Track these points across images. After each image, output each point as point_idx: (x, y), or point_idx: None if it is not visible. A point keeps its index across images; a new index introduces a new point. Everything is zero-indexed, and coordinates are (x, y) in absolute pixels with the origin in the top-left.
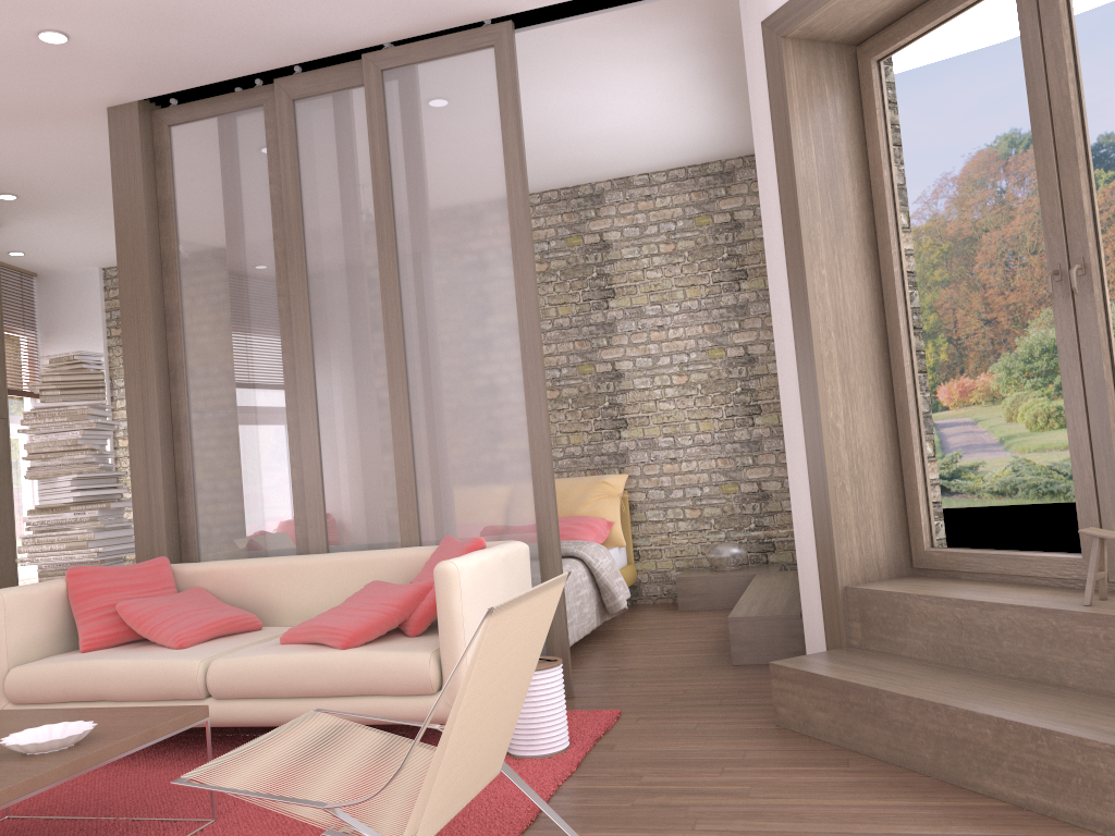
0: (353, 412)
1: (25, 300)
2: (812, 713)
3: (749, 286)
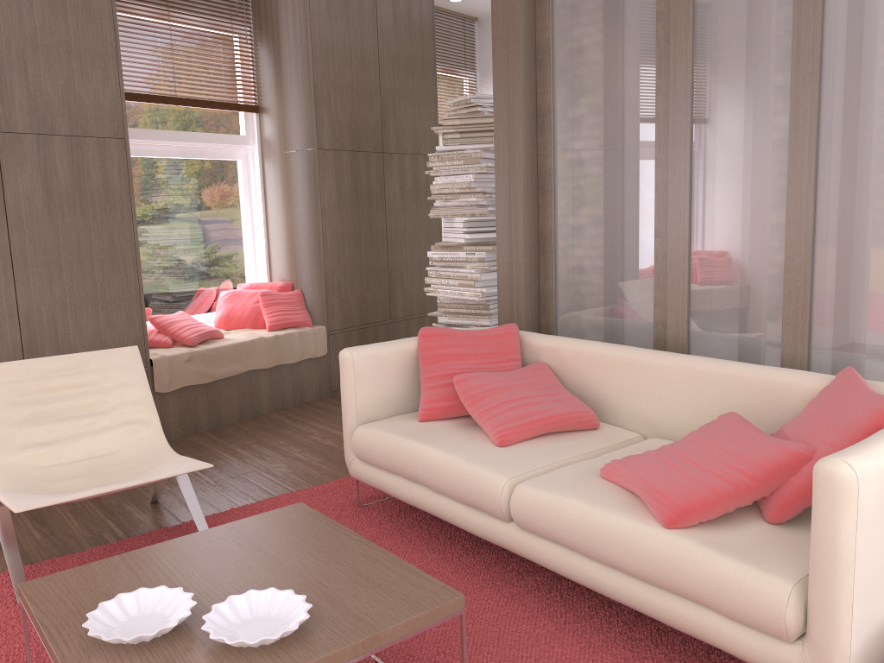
0: (736, 173)
1: (467, 44)
2: None
3: None
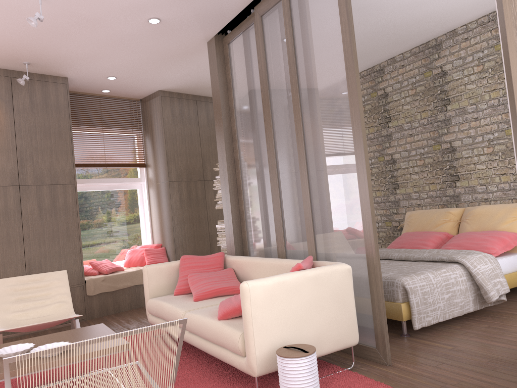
0: (290, 181)
1: None
2: None
3: None
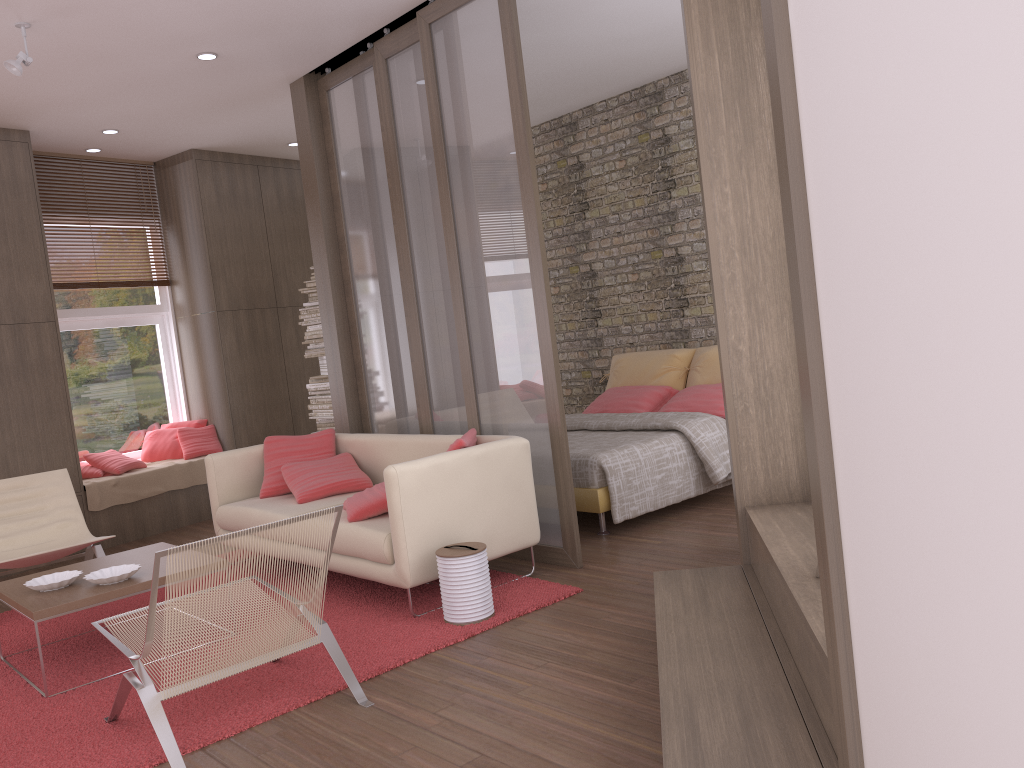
0: (438, 319)
1: None
2: None
3: None
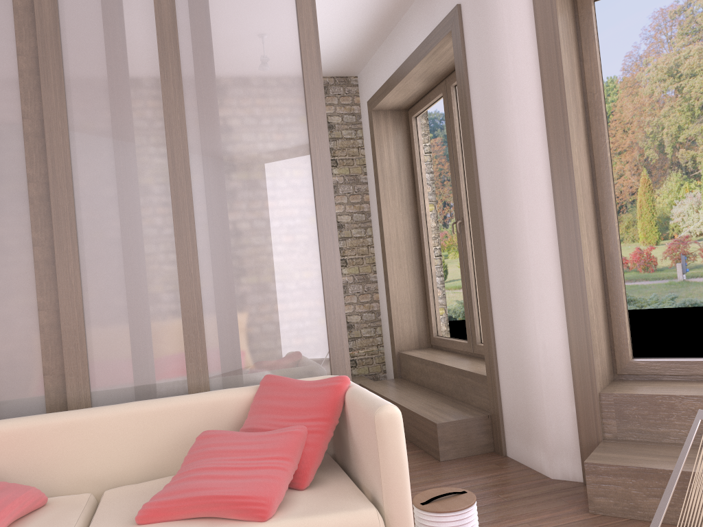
0: (124, 249)
1: None
2: (643, 500)
3: (339, 172)
